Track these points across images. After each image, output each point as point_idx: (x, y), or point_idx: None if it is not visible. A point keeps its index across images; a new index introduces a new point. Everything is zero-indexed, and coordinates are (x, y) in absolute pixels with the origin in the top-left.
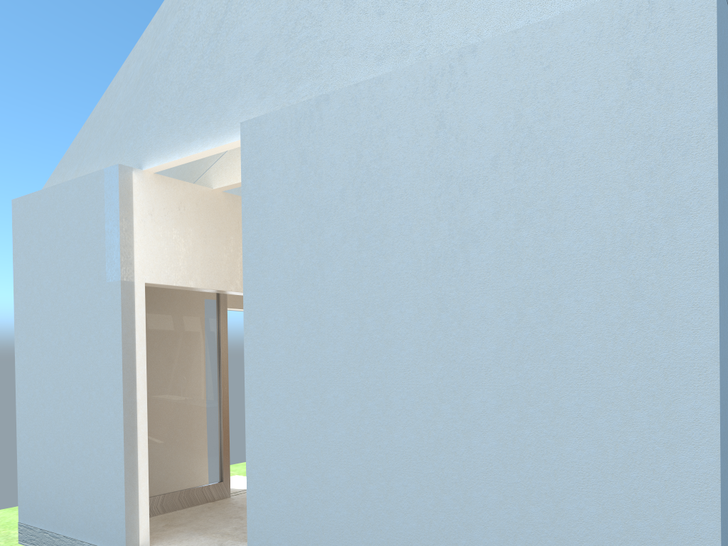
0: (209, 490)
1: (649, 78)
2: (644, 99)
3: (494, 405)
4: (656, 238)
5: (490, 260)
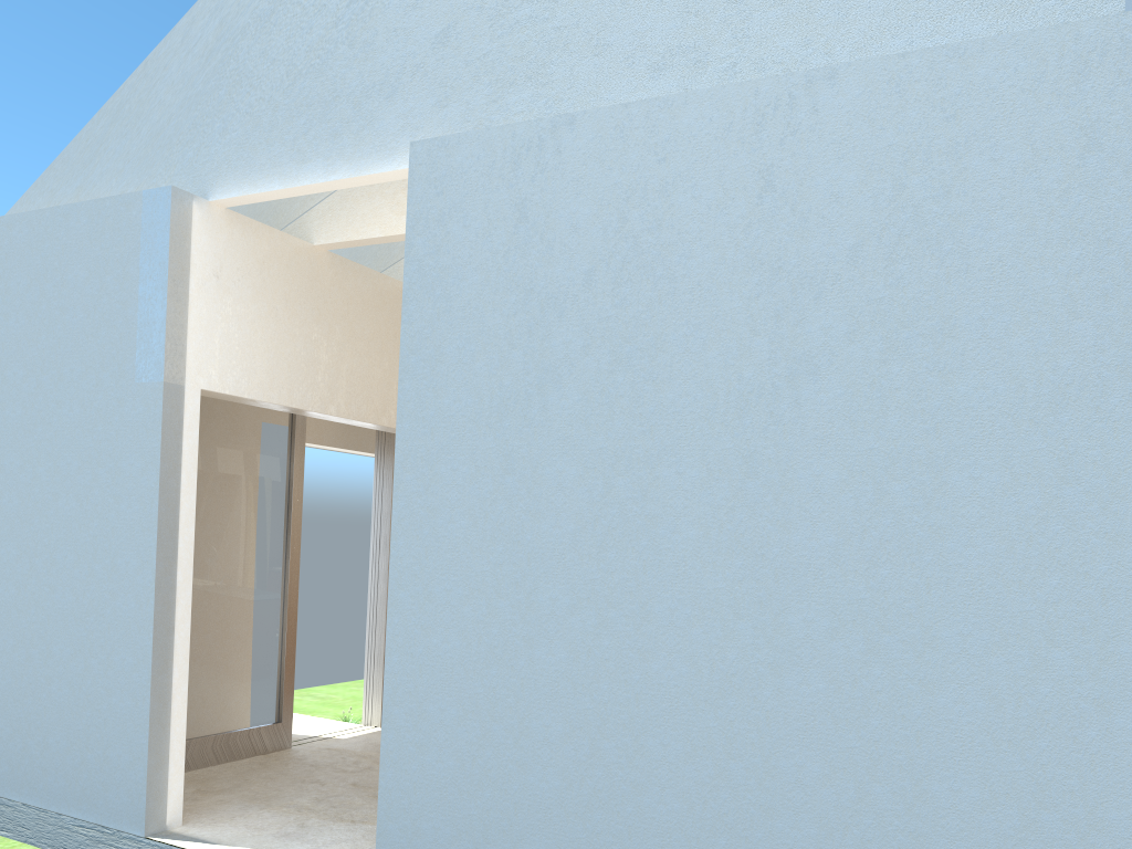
0: (259, 736)
1: (1113, 154)
2: (1103, 185)
3: (825, 628)
4: (1105, 394)
5: (836, 404)
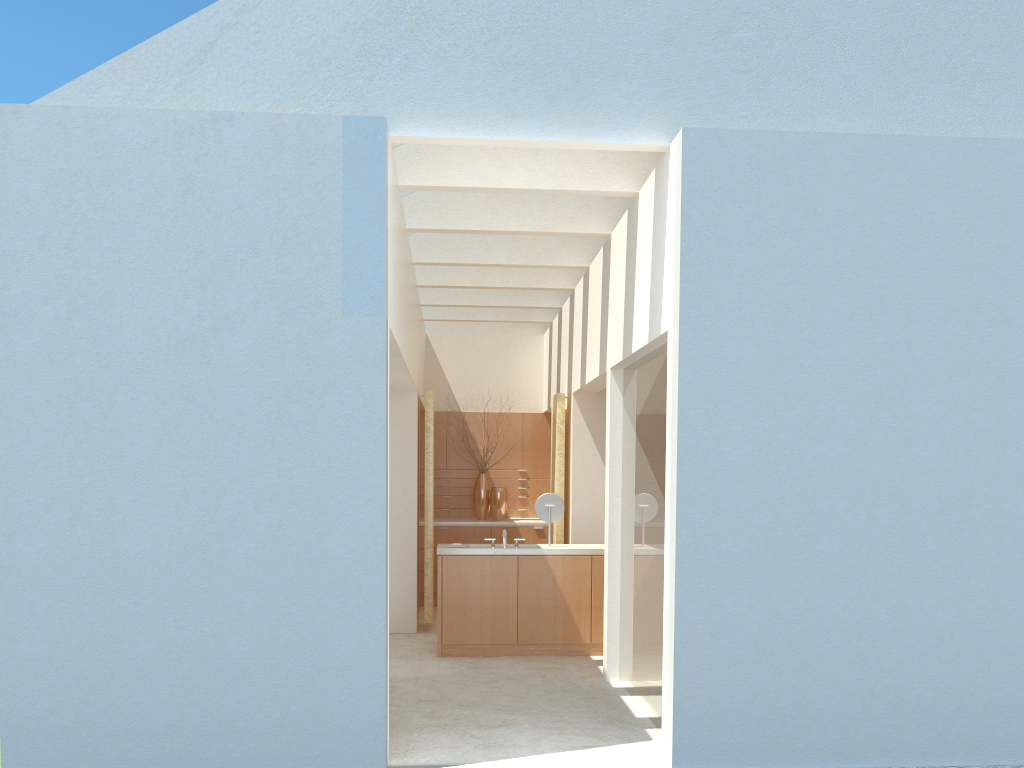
0: None
1: None
2: None
3: None
4: None
5: None
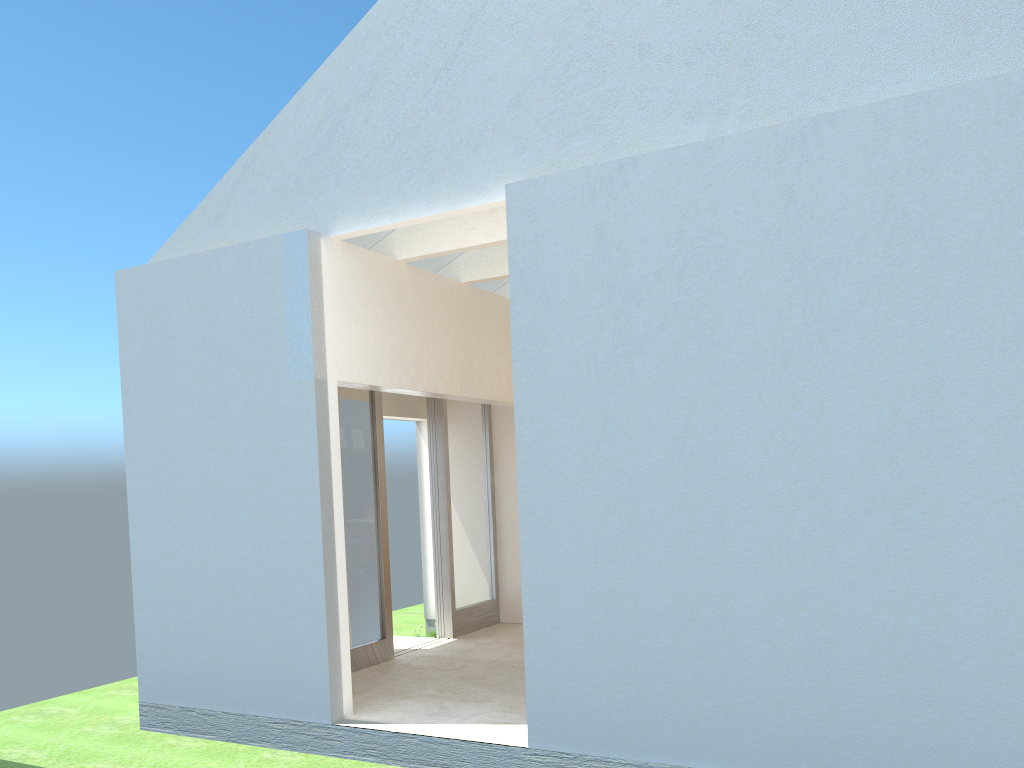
0: (372, 650)
1: None
2: None
3: (863, 509)
4: None
5: (856, 351)
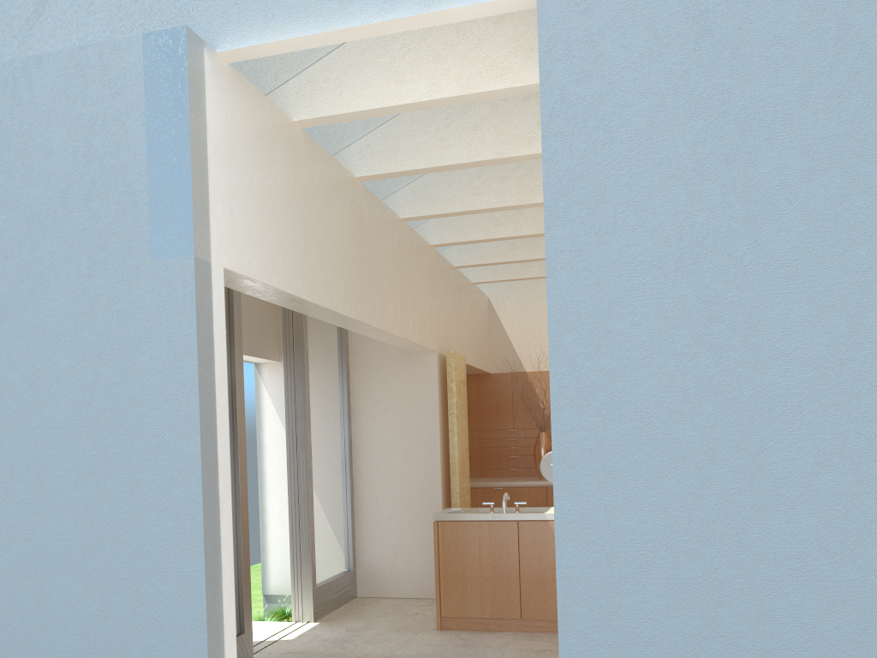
0: None
1: None
2: None
3: None
4: None
5: None
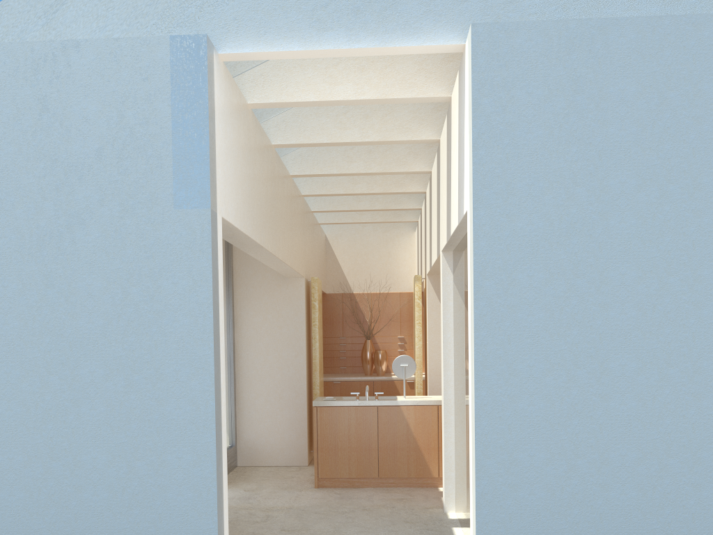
0: None
1: None
2: None
3: None
4: None
5: None
